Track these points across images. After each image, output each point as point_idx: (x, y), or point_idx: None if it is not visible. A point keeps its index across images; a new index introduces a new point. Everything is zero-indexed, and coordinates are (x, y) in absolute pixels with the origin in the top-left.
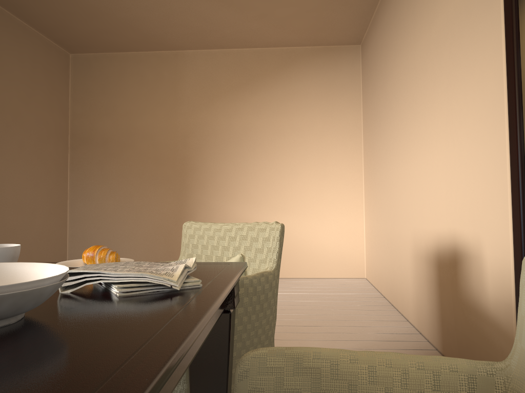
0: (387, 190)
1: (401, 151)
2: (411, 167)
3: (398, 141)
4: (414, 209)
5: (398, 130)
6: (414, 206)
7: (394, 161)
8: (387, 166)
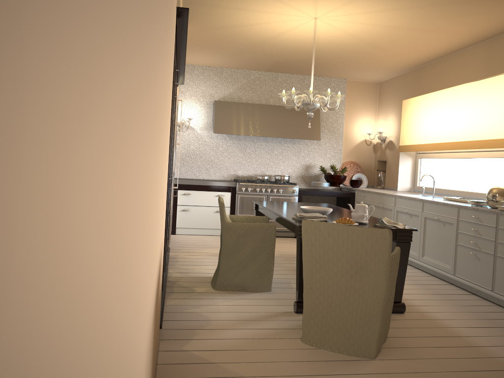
0: (110, 297)
1: (153, 100)
2: (156, 163)
3: (153, 50)
4: (152, 258)
5: (155, 9)
6: (152, 253)
7: (144, 115)
8: (123, 98)
